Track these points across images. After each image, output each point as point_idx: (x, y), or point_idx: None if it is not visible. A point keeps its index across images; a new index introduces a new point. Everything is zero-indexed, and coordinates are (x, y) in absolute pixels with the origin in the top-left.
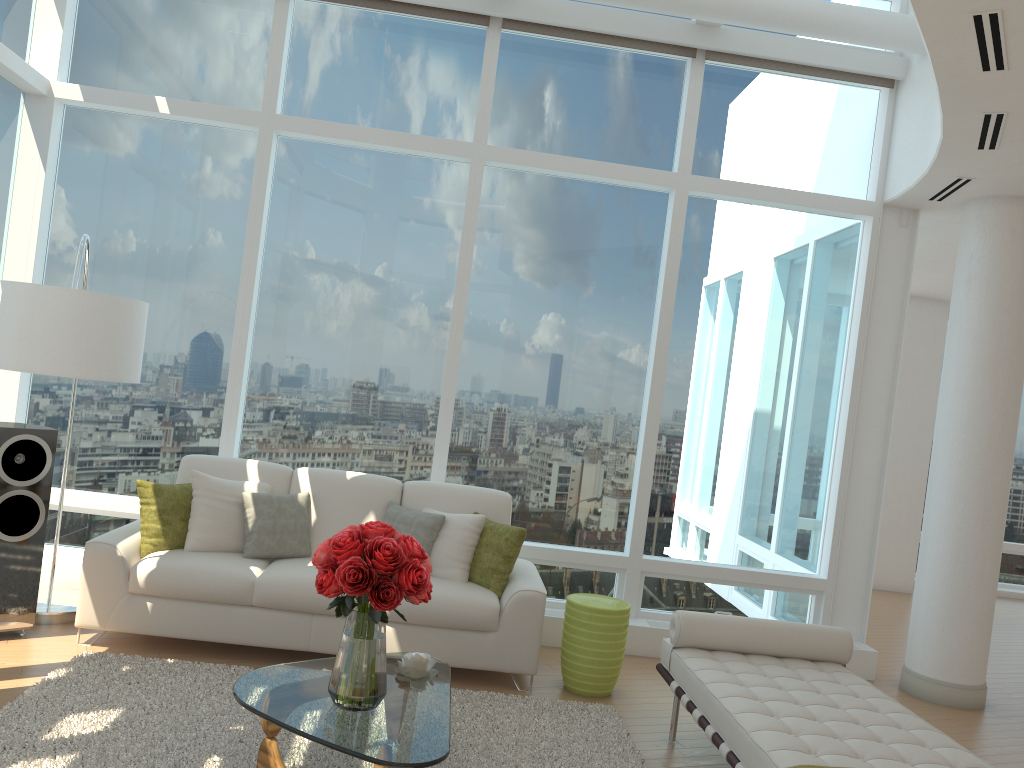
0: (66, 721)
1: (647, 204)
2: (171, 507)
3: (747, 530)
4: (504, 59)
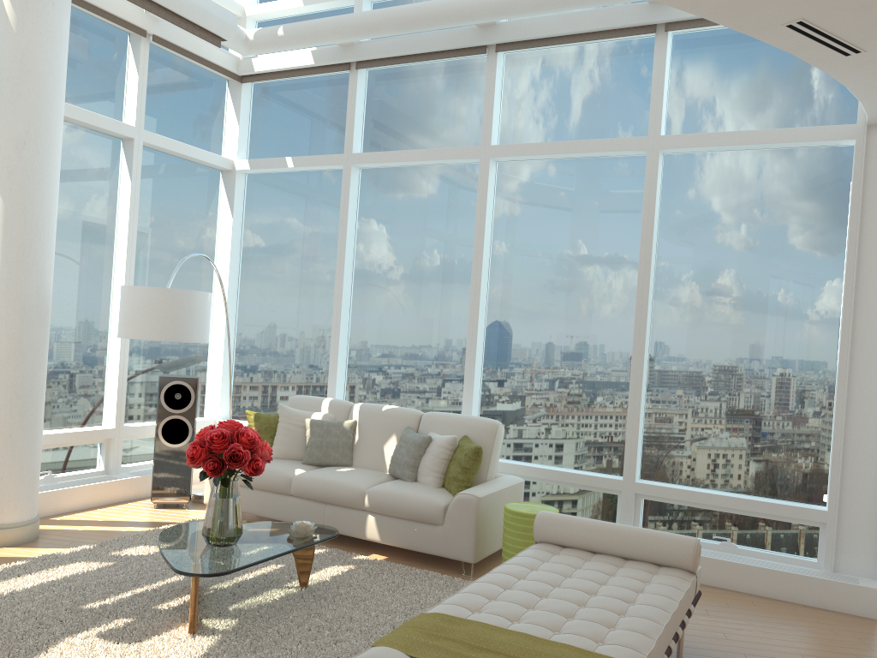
0: (134, 548)
1: (630, 168)
2: (264, 428)
3: (745, 460)
4: (507, 75)
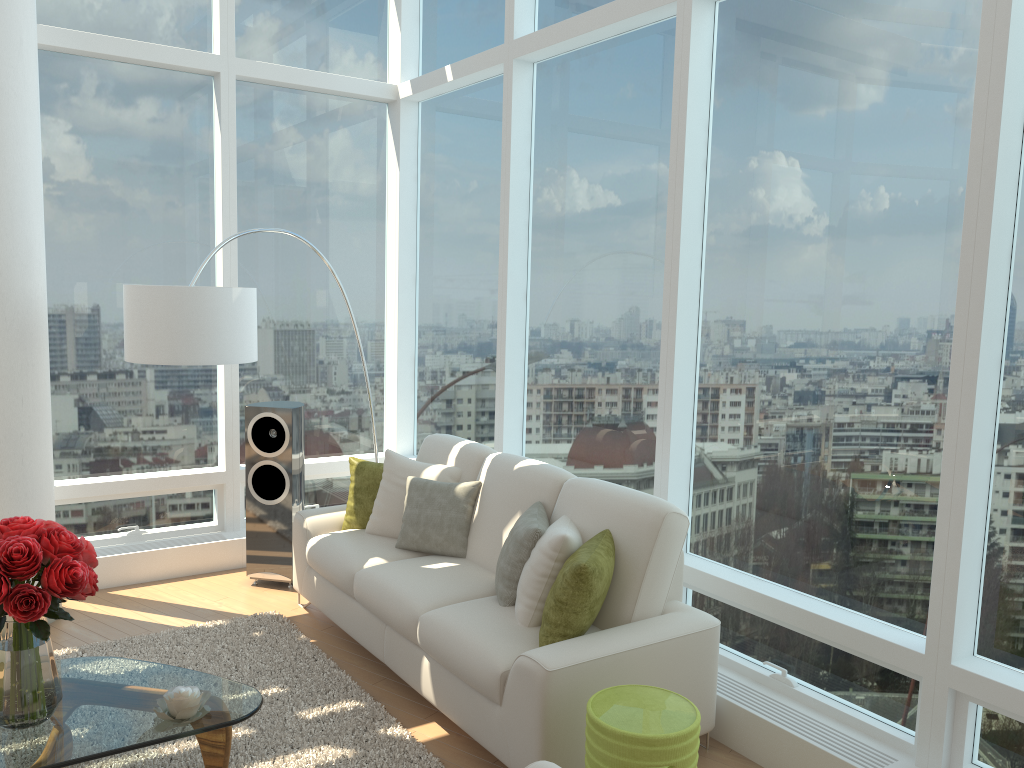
0: None
1: None
2: (366, 486)
3: None
4: None
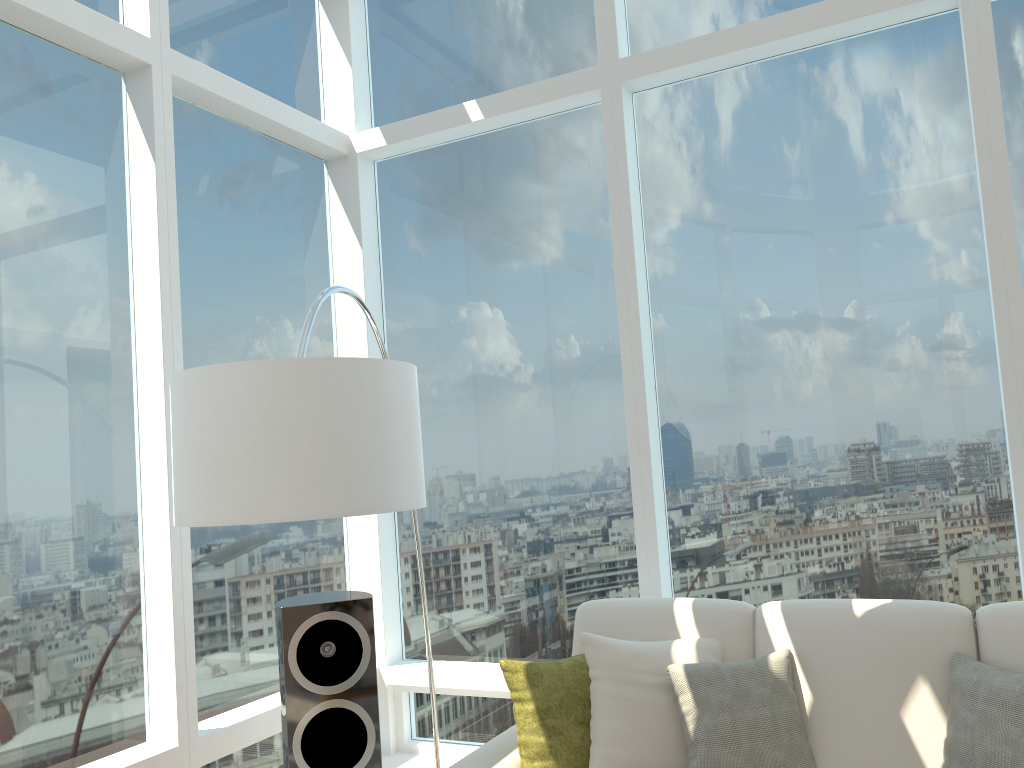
0: None
1: None
2: (558, 702)
3: None
4: None
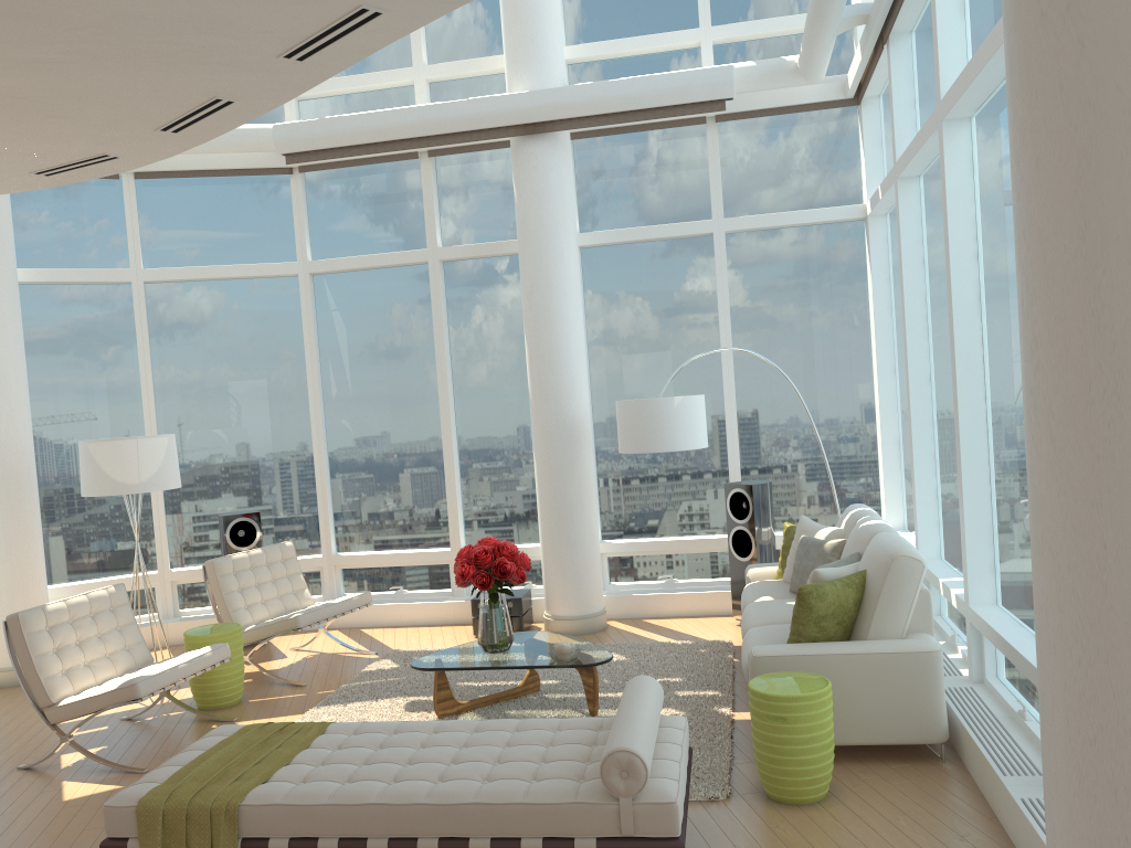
0: None
1: None
2: (789, 545)
3: None
4: None
